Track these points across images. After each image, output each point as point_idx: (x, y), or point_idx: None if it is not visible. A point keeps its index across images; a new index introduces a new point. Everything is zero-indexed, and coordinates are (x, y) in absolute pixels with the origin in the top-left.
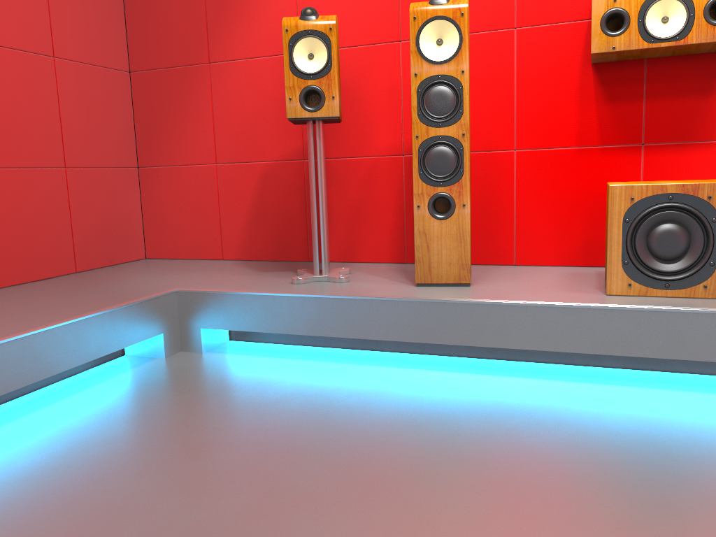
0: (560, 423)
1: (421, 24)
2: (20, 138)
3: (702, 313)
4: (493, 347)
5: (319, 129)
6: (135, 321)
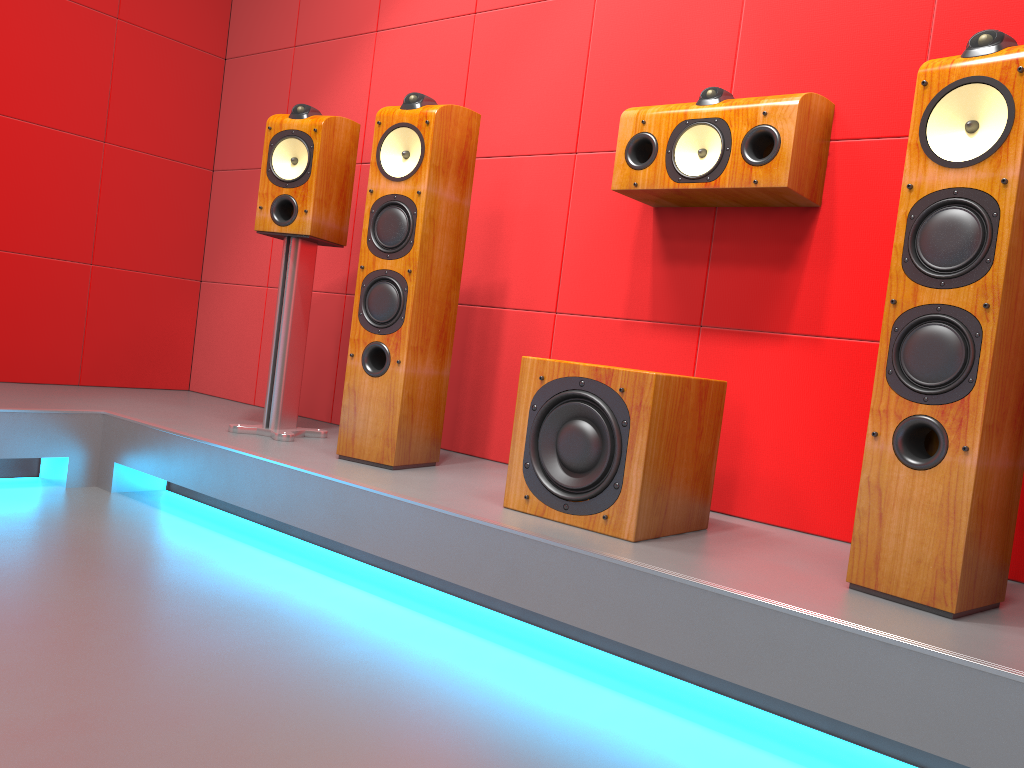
0: (283, 634)
1: (386, 131)
2: (37, 223)
3: (543, 543)
4: (343, 543)
5: (294, 248)
6: (26, 432)
